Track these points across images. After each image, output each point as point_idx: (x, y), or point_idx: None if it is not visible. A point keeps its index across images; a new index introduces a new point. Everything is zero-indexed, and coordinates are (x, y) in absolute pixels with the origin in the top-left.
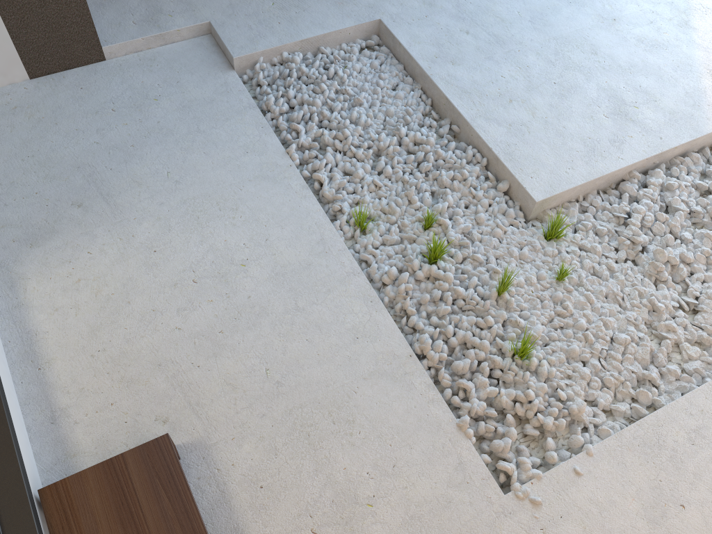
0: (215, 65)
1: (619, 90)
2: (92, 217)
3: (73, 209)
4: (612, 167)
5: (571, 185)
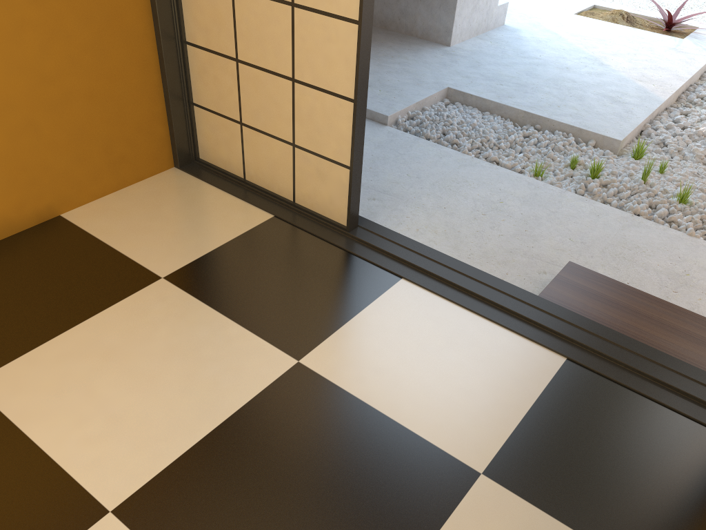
0: (372, 125)
1: (604, 93)
2: (389, 202)
3: (372, 201)
4: (638, 121)
5: (629, 131)
